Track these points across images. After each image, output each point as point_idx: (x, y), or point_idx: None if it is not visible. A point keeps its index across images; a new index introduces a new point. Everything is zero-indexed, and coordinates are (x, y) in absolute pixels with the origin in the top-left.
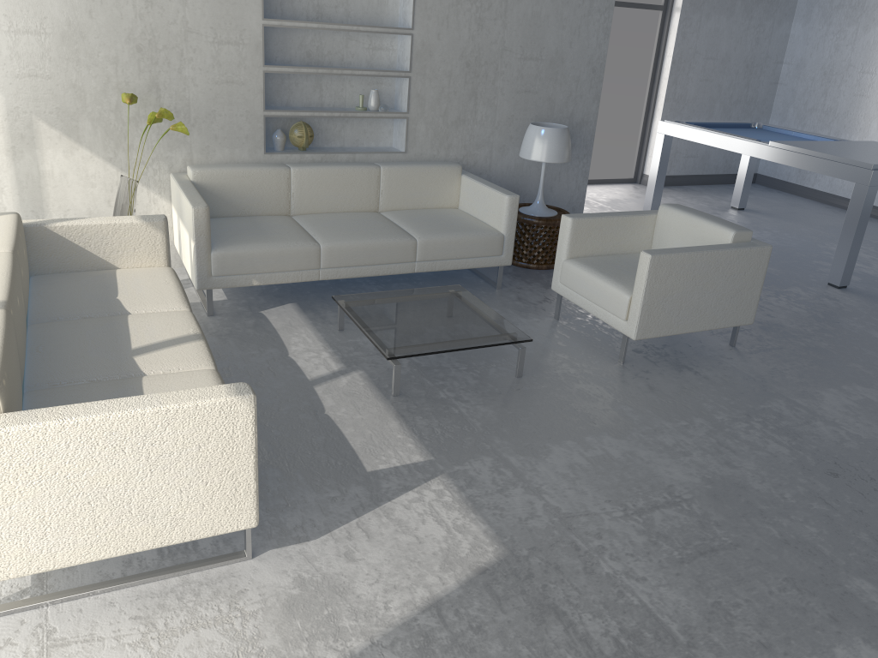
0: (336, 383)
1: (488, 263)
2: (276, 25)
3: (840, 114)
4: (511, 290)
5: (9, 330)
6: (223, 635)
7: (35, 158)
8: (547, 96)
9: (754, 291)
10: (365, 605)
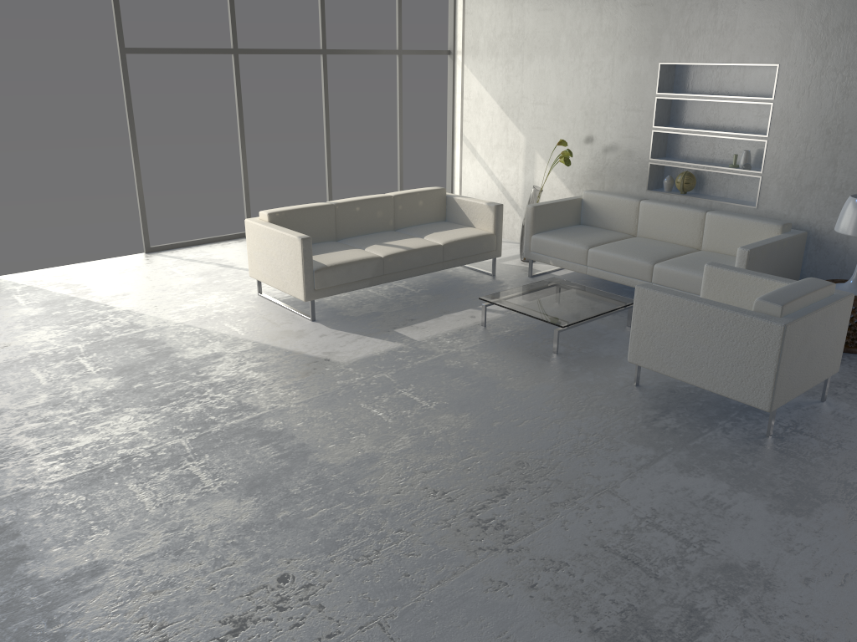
0: (481, 312)
1: None
2: (664, 97)
3: None
4: None
5: (315, 207)
6: (266, 324)
7: (532, 174)
8: None
9: (763, 371)
10: (292, 342)
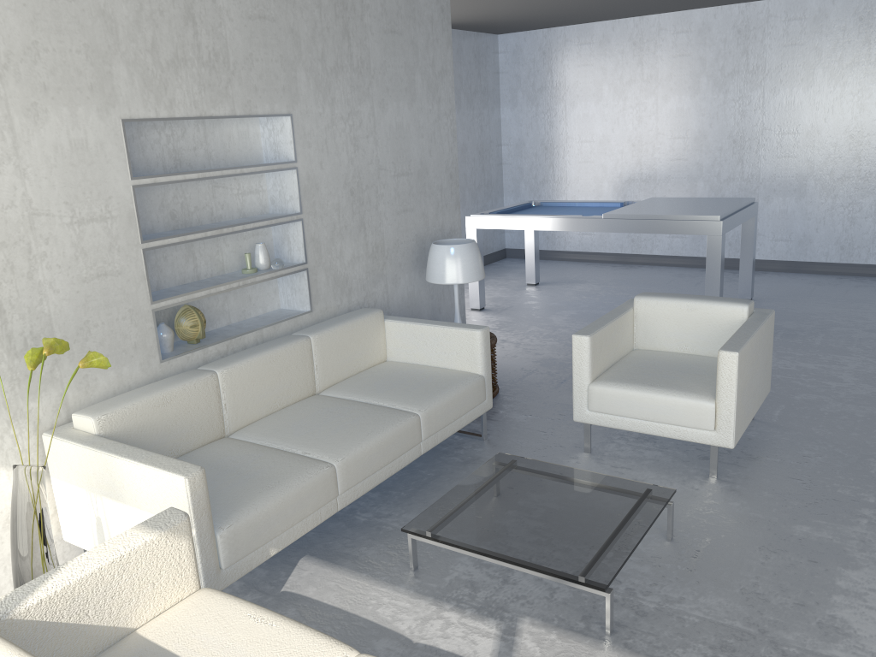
0: (527, 652)
1: (476, 414)
2: (149, 183)
3: (572, 181)
4: (498, 435)
5: None
6: None
7: None
8: (421, 211)
9: (770, 359)
10: None
